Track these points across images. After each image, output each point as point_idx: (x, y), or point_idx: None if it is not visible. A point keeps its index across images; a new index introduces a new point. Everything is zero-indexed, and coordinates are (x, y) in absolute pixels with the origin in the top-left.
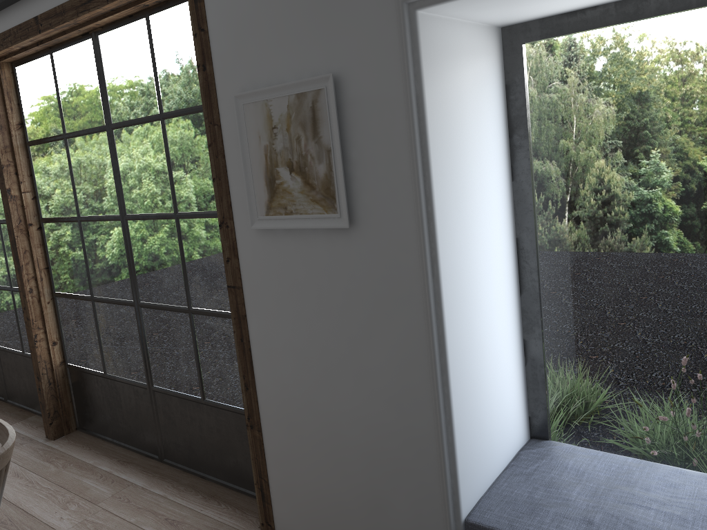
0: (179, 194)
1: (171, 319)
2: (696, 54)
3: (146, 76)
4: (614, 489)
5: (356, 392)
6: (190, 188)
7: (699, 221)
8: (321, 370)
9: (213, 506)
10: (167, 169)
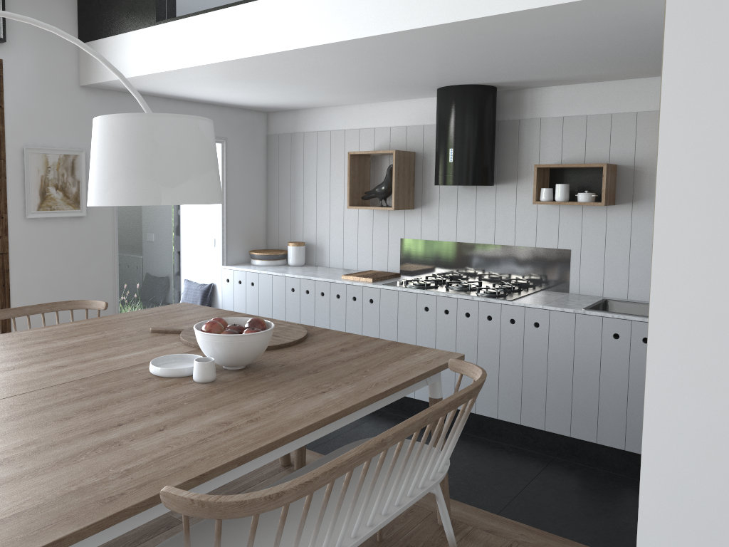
0: None
1: None
2: None
3: None
4: None
5: (78, 293)
6: None
7: (136, 221)
8: (59, 288)
9: None
10: None
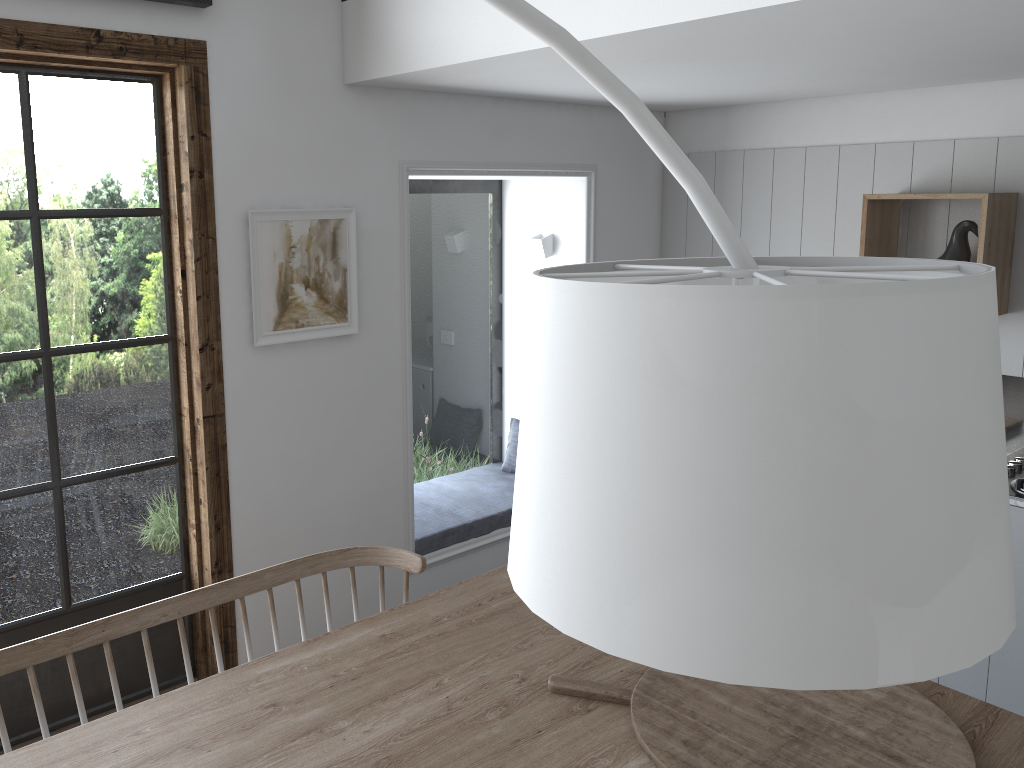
0: (57, 323)
1: (8, 510)
2: (430, 220)
3: (6, 153)
4: (430, 497)
5: (345, 476)
6: (84, 313)
7: (431, 320)
8: (313, 470)
9: None
10: (37, 288)
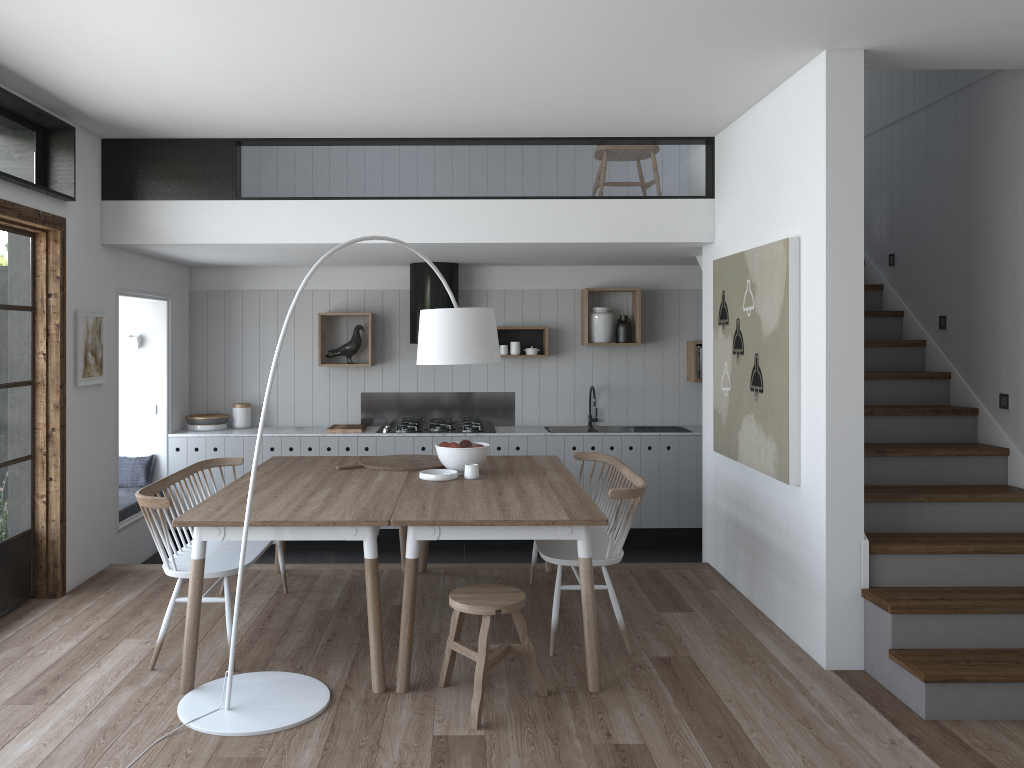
0: None
1: None
2: None
3: None
4: None
5: (98, 468)
6: (7, 364)
7: None
8: (89, 462)
9: (33, 613)
10: None
